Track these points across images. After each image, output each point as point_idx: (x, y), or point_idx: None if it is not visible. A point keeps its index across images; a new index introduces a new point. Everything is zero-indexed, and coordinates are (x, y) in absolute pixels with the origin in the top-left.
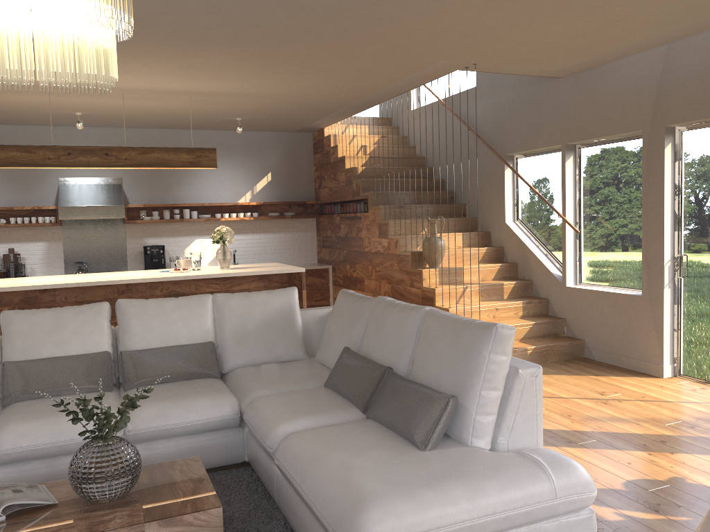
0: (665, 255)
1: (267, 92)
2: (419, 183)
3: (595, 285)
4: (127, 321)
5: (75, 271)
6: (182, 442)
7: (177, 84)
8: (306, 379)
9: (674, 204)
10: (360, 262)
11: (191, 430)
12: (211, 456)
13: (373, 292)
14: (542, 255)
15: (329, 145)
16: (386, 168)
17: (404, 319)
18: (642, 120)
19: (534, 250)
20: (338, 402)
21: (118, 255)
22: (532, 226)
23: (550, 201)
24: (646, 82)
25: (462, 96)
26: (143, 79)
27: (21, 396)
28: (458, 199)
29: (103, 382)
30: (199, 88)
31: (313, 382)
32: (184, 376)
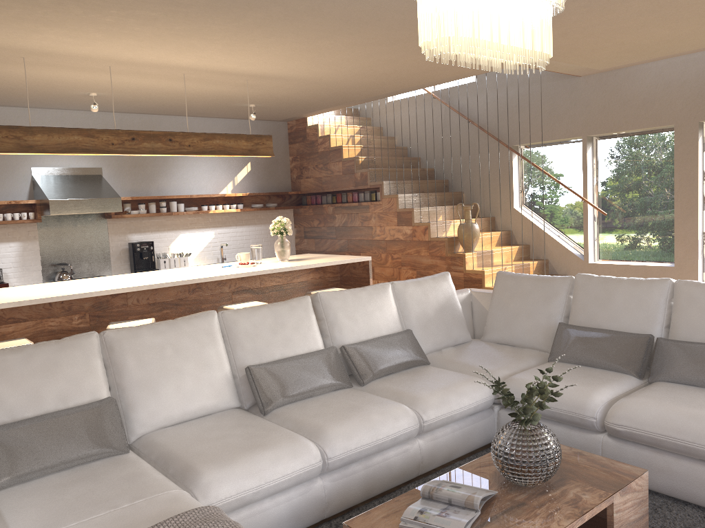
0: (699, 231)
1: (329, 79)
2: (415, 173)
3: (616, 260)
4: (333, 314)
5: (59, 273)
6: (455, 429)
7: (259, 66)
8: (518, 357)
9: (703, 187)
10: (368, 251)
11: (465, 415)
12: (475, 438)
13: (388, 279)
14: (556, 237)
15: (316, 134)
16: (382, 158)
17: (646, 291)
18: (674, 116)
19: (548, 232)
20: (600, 372)
21: (101, 254)
22: (541, 211)
23: (562, 188)
24: (678, 84)
25: (457, 90)
26: (235, 59)
27: (283, 401)
28: (453, 187)
29: (345, 378)
30: (272, 71)
31: (530, 359)
32: (407, 365)
